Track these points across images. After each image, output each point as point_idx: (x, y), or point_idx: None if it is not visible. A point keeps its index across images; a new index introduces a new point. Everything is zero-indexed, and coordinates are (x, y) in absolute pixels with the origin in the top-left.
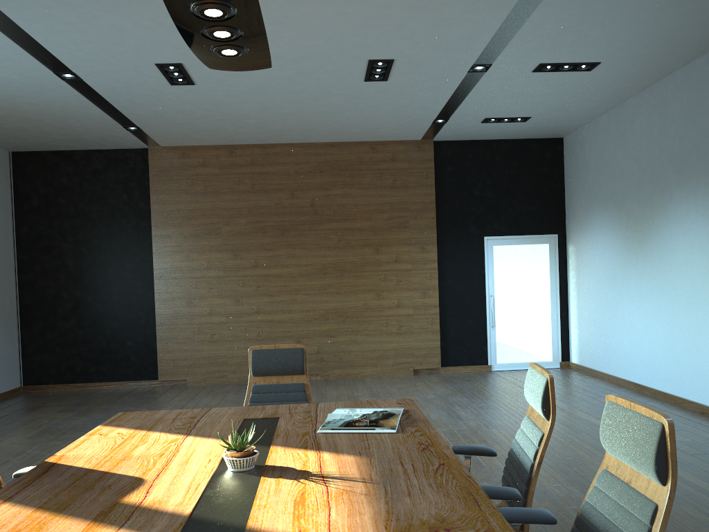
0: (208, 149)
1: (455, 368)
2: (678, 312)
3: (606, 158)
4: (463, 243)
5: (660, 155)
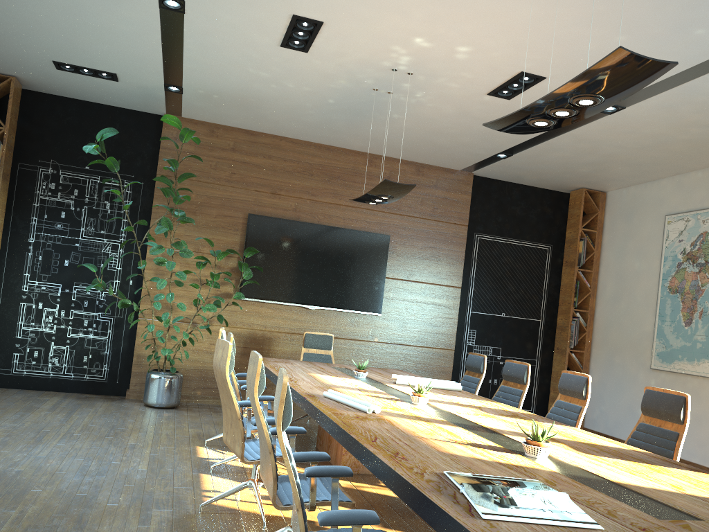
0: None
1: None
2: None
3: None
4: None
5: None
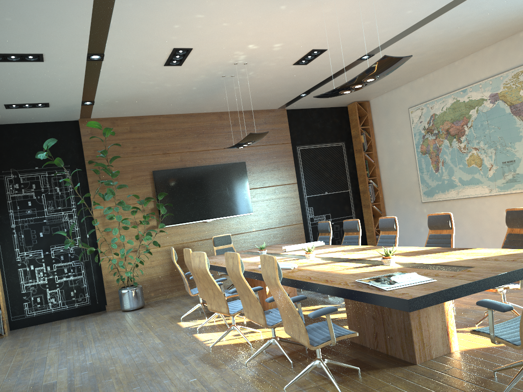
0: None
1: None
2: None
3: None
4: None
5: None
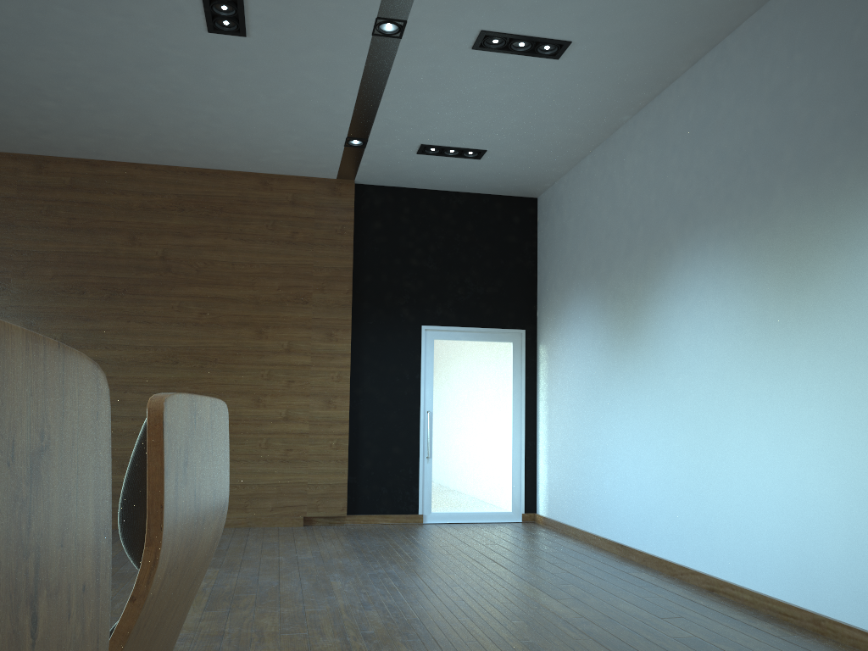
0: (2, 158)
1: (369, 518)
2: (679, 432)
3: (588, 218)
4: (391, 332)
5: (657, 201)
